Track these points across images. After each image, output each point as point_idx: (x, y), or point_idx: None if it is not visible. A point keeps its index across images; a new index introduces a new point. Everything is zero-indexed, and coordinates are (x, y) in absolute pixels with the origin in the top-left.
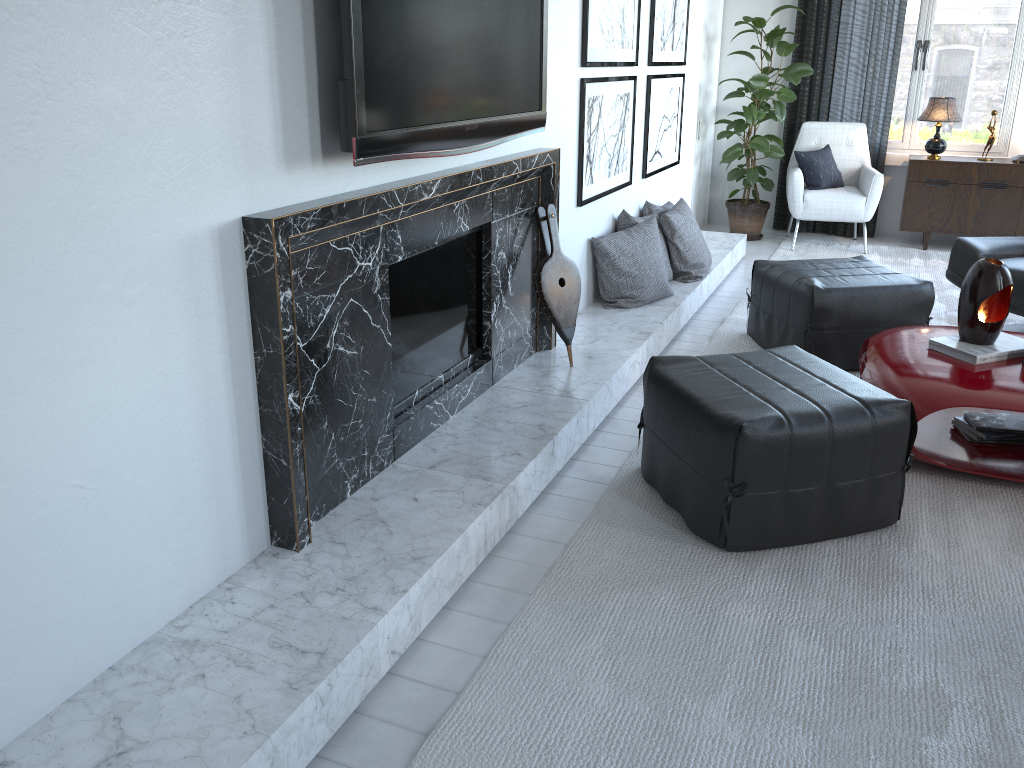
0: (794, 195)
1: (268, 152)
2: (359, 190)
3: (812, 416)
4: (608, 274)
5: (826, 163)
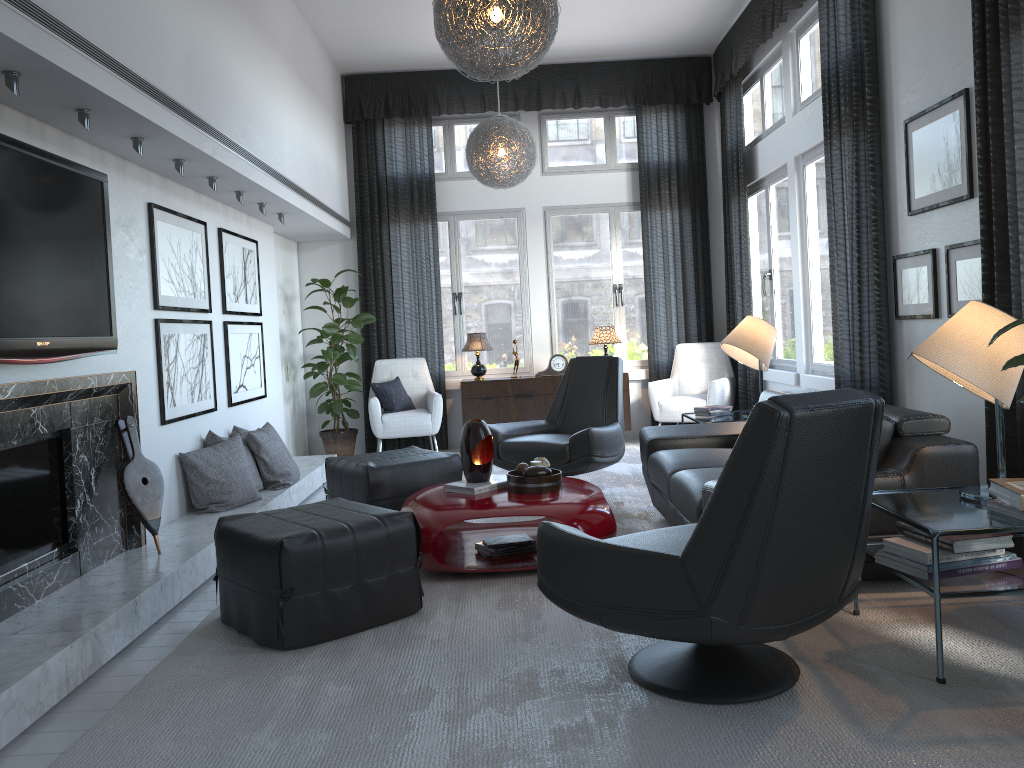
0: (374, 418)
1: None
2: None
3: (338, 529)
4: (198, 483)
5: (397, 390)
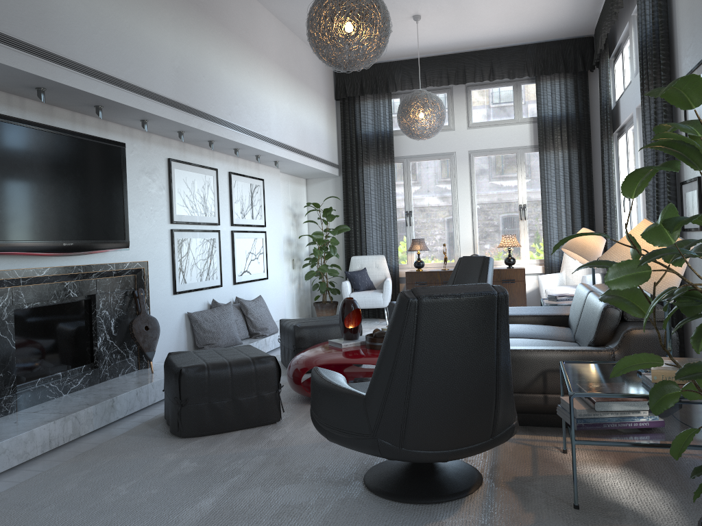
0: (344, 295)
1: None
2: None
3: (221, 364)
4: (198, 332)
5: (362, 277)
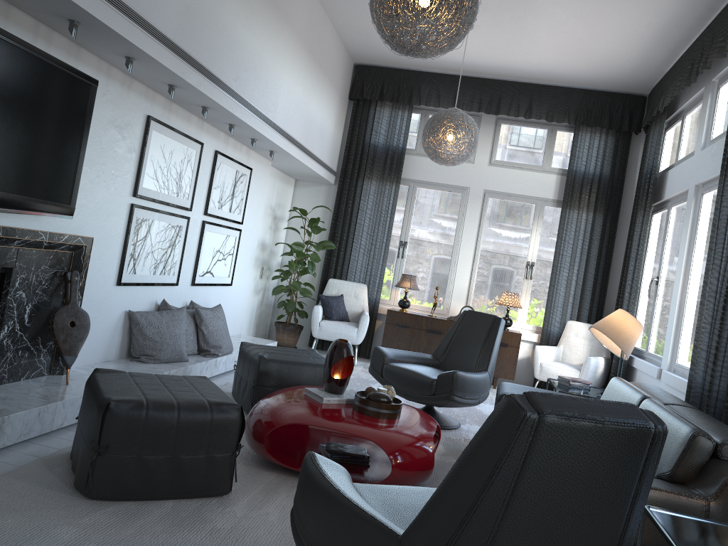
0: (314, 321)
1: None
2: None
3: (167, 404)
4: (137, 337)
5: (338, 304)
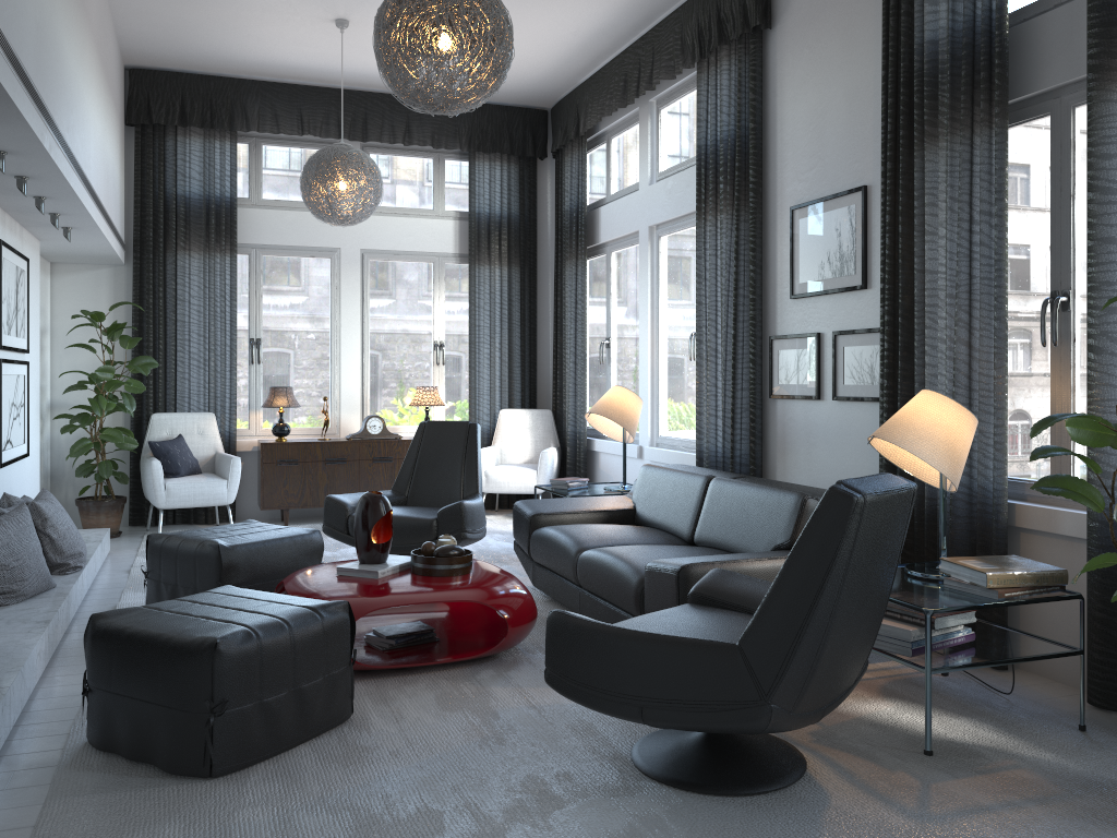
0: (155, 484)
1: None
2: None
3: (274, 625)
4: None
5: (183, 451)
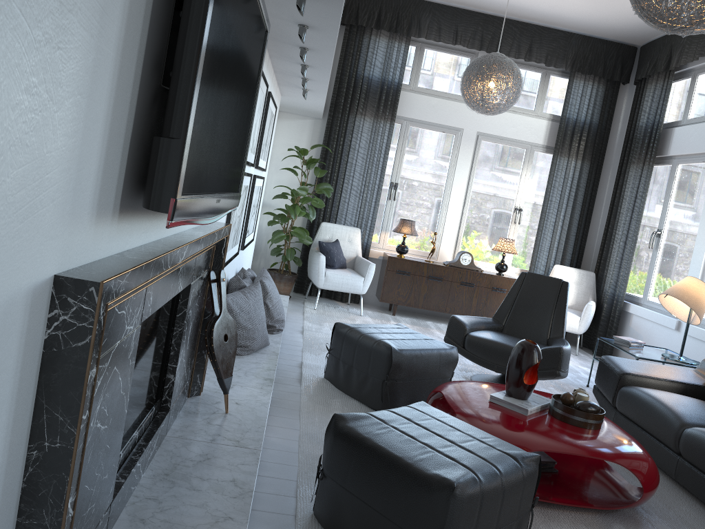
0: (319, 271)
1: (88, 201)
2: (135, 249)
3: (491, 472)
4: None
5: (338, 251)
